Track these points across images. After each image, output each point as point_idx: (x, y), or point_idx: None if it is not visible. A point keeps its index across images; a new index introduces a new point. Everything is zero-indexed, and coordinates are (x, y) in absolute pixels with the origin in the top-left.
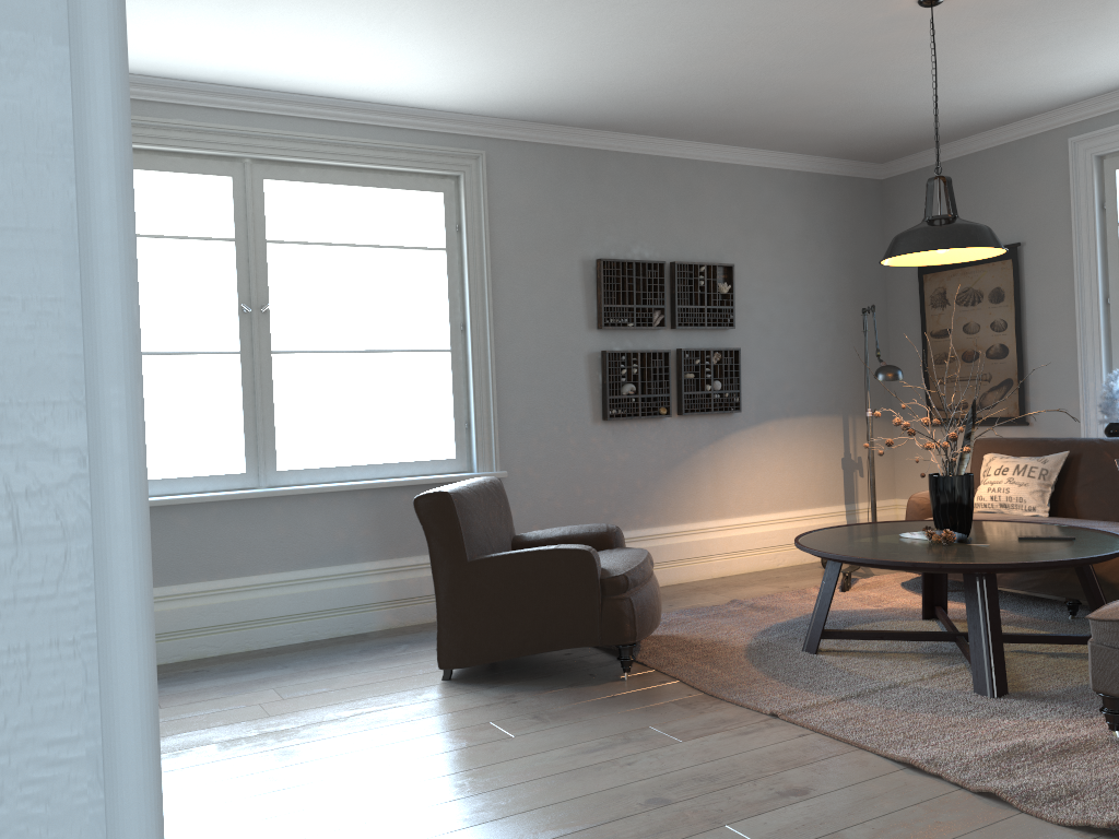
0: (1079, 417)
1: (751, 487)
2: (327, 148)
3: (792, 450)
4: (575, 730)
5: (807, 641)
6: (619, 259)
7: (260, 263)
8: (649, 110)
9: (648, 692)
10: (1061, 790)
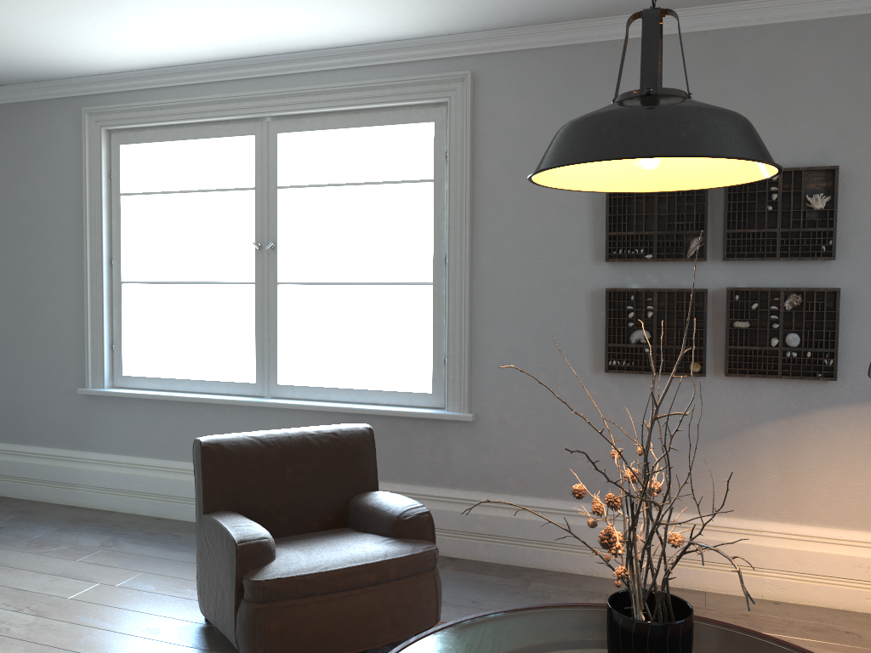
0: None
1: (856, 490)
2: (320, 97)
3: None
4: None
5: None
6: None
7: (272, 207)
8: None
9: None
10: None
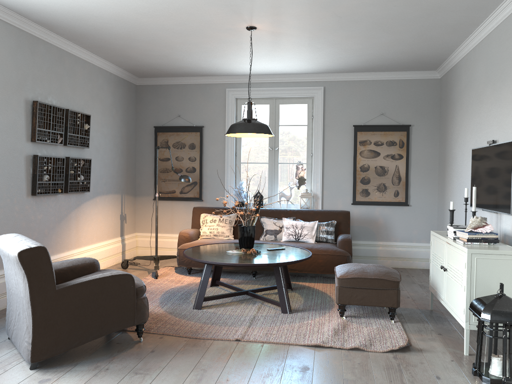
0: (223, 198)
1: (90, 230)
2: None
3: (104, 211)
4: (170, 373)
5: (195, 304)
6: (46, 103)
7: None
8: (82, 26)
9: (164, 344)
10: (367, 340)
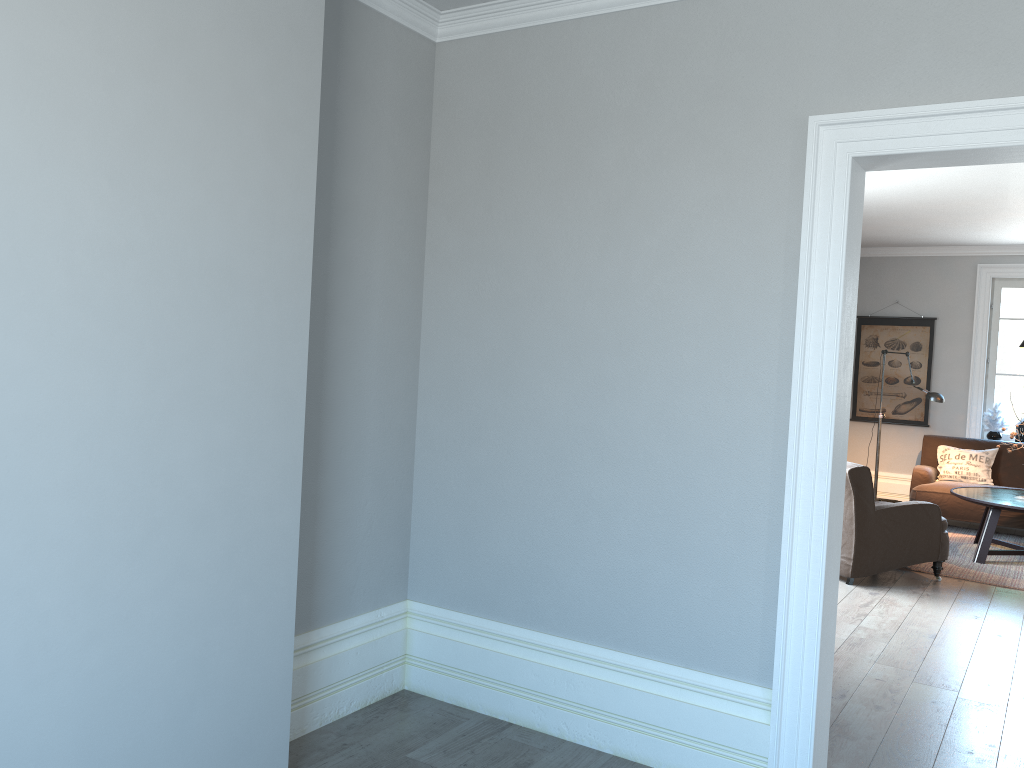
0: (963, 425)
1: None
2: None
3: None
4: (1001, 607)
5: (976, 556)
6: None
7: None
8: None
9: (969, 586)
10: None
